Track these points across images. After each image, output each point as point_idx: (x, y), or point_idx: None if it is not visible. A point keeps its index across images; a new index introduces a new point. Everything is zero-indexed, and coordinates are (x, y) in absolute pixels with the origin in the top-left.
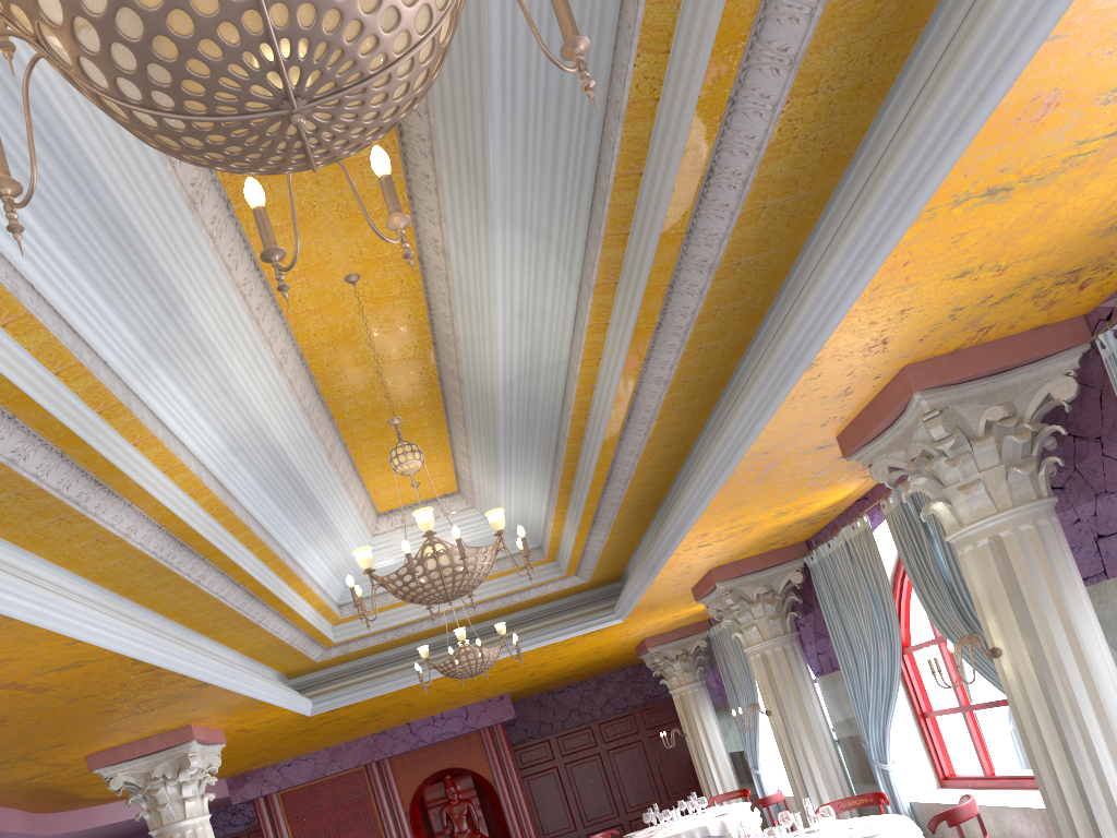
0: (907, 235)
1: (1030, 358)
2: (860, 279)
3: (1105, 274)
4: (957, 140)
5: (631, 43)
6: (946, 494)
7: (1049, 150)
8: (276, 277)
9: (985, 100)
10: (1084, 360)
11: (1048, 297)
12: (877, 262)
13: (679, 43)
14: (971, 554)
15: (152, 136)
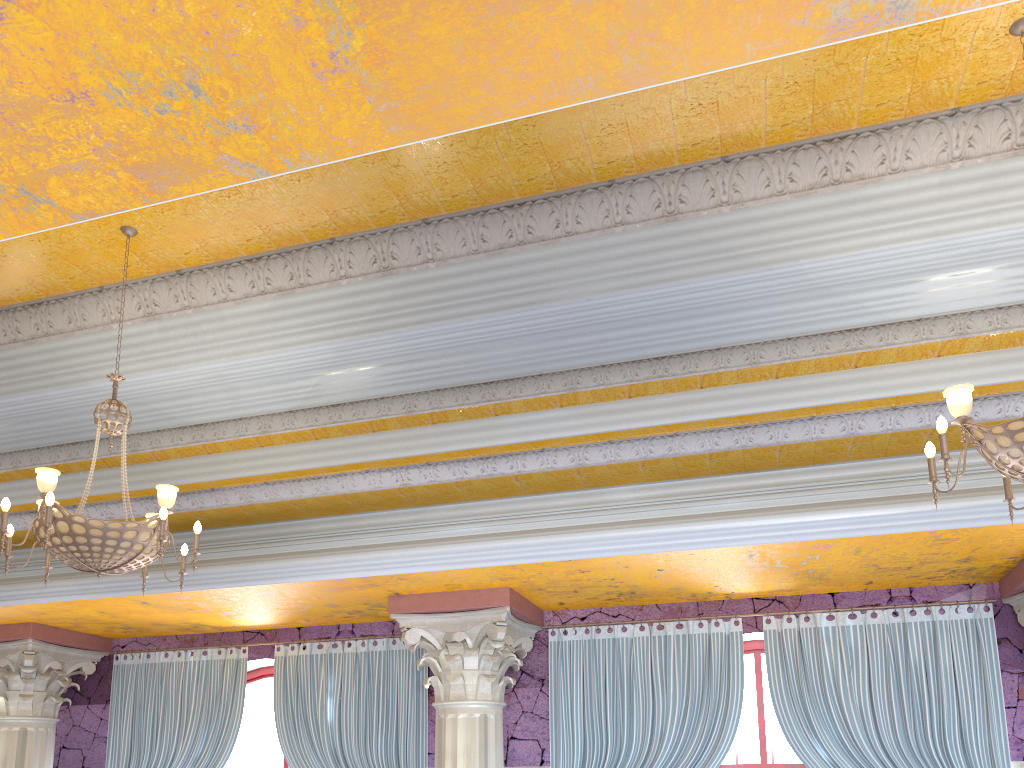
0: (108, 597)
1: (85, 647)
2: (72, 596)
3: (137, 632)
4: (154, 589)
5: (54, 461)
6: (8, 694)
7: (171, 603)
8: (6, 565)
9: (172, 588)
10: (101, 658)
11: (112, 629)
12: (87, 597)
13: (72, 476)
14: (5, 732)
15: (54, 548)
